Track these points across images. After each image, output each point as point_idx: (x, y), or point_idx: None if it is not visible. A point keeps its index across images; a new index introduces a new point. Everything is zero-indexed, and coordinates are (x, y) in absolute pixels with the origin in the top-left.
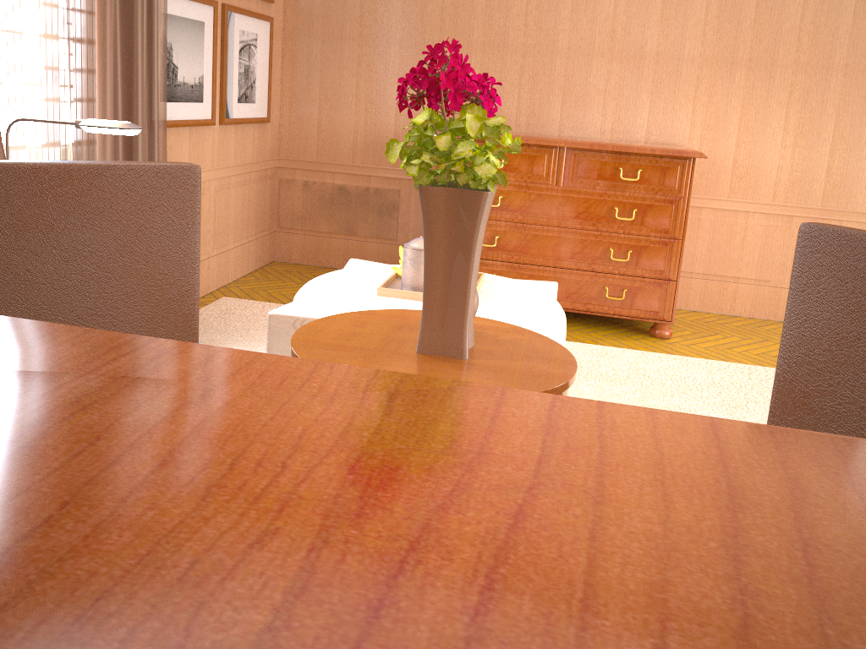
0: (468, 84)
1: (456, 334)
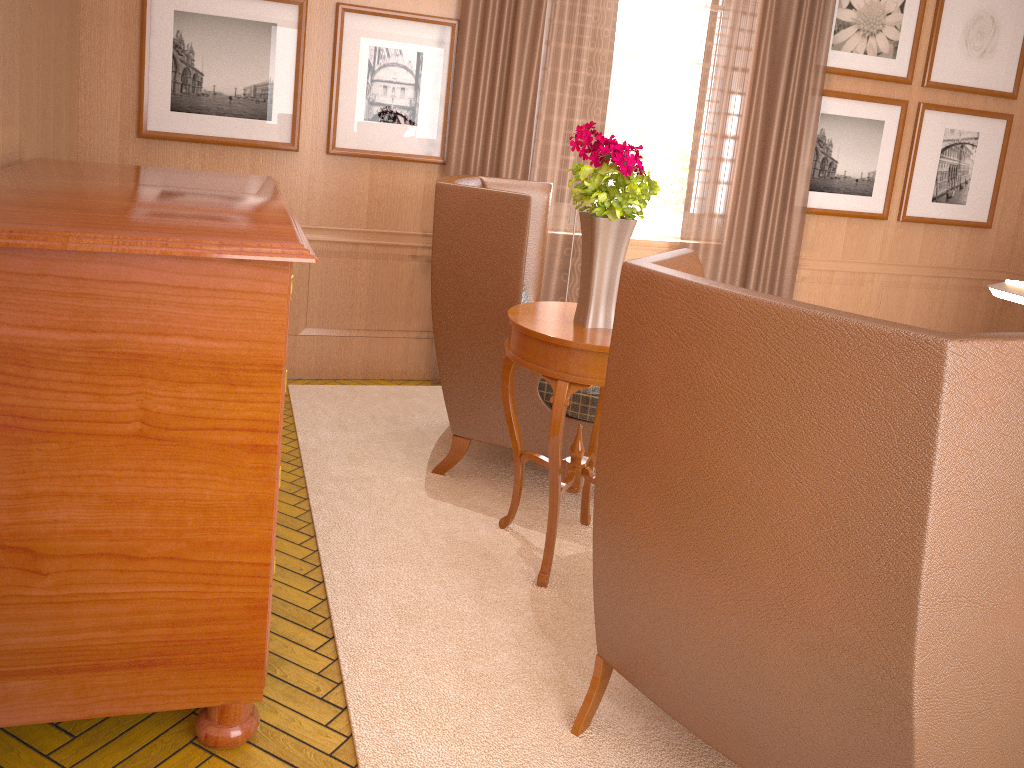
0: (605, 150)
1: (585, 310)
